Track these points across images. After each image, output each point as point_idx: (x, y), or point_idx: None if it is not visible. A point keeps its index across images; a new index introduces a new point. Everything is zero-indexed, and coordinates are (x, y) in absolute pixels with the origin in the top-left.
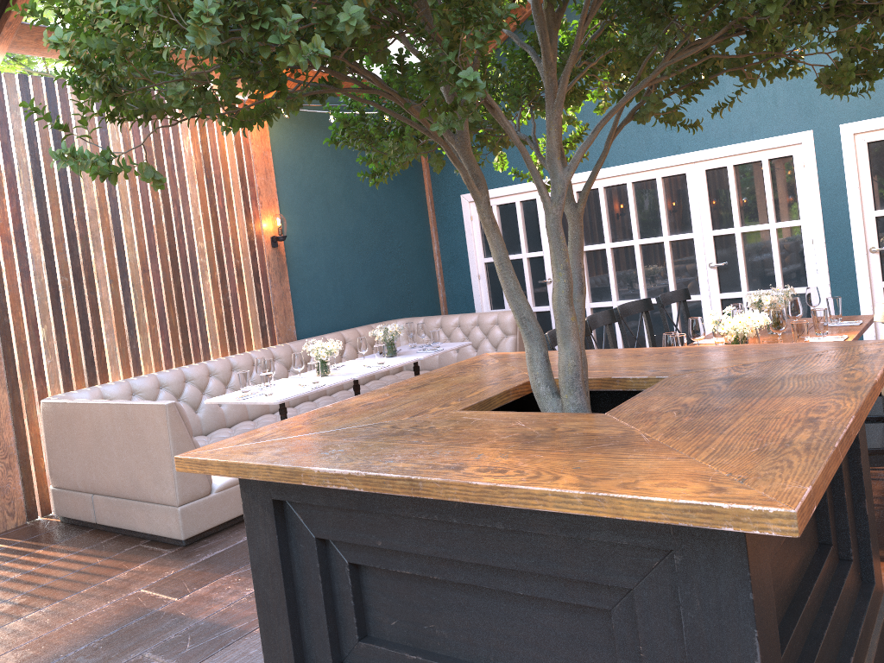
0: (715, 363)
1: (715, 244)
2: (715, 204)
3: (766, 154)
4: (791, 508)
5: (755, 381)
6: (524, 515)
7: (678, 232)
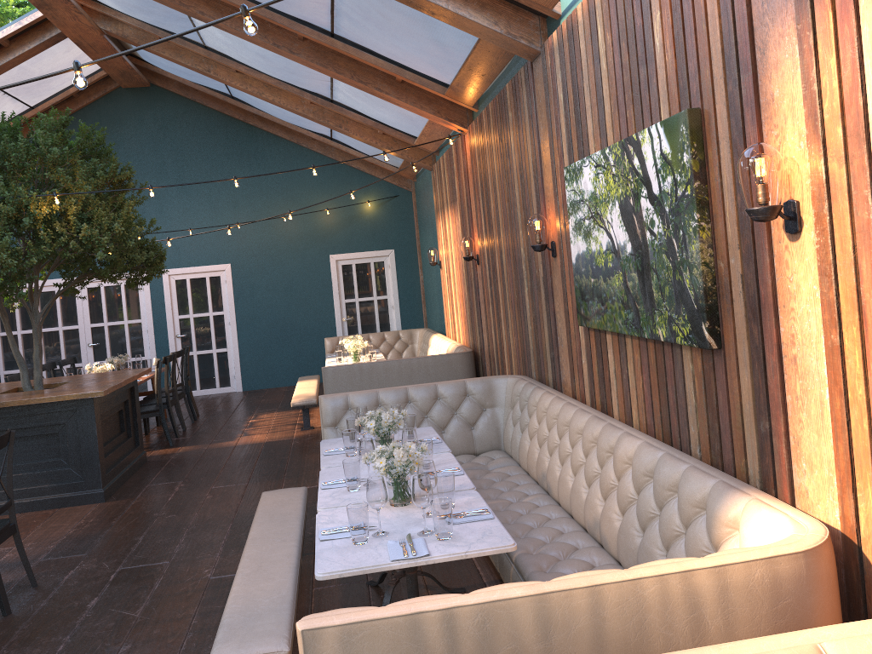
0: (89, 377)
1: (92, 332)
2: (93, 308)
3: (123, 281)
4: (103, 390)
5: (101, 378)
6: (35, 409)
7: (69, 324)
